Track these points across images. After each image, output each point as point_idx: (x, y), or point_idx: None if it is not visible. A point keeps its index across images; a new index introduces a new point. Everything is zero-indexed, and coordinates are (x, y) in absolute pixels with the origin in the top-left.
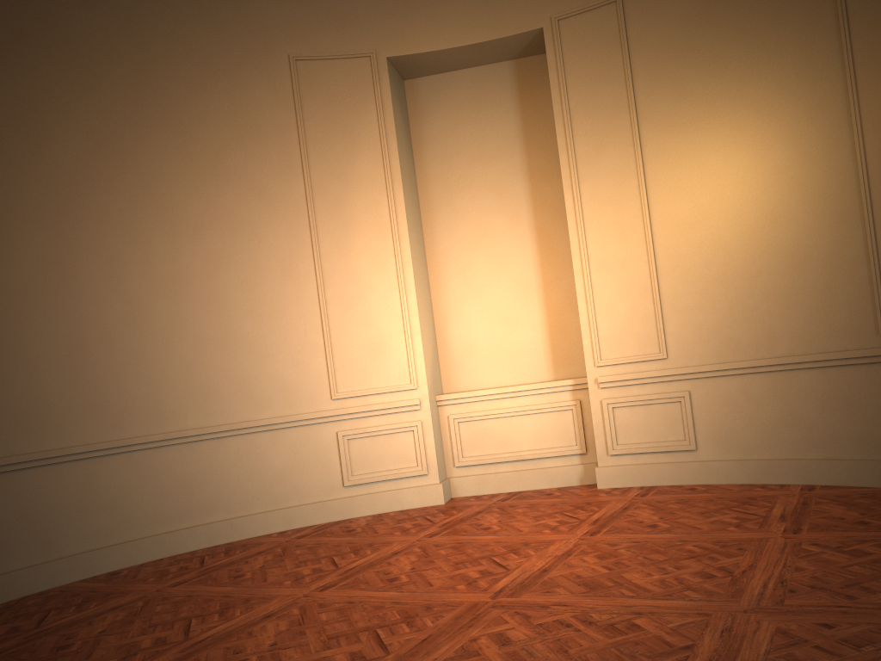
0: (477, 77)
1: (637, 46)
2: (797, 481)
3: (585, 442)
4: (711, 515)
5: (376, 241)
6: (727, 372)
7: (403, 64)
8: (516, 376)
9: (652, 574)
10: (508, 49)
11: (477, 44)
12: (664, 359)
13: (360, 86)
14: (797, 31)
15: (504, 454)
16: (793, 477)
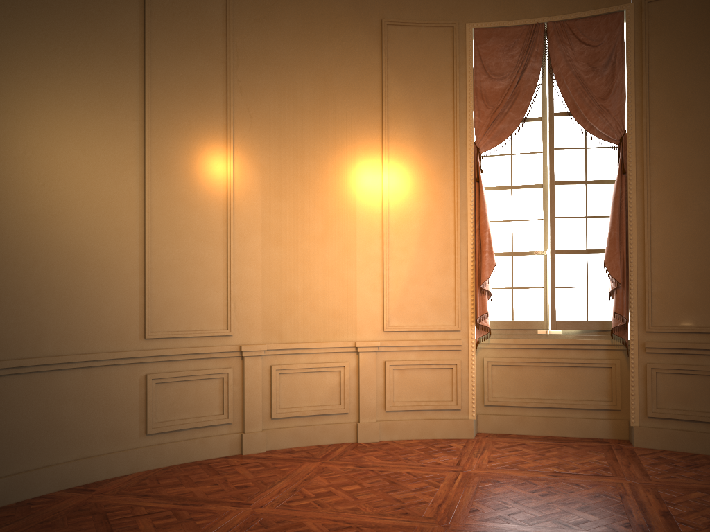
0: None
1: None
2: (52, 489)
3: None
4: (130, 527)
5: None
6: None
7: None
8: None
9: None
10: None
11: None
12: None
13: None
14: (104, 53)
15: None
16: (49, 485)
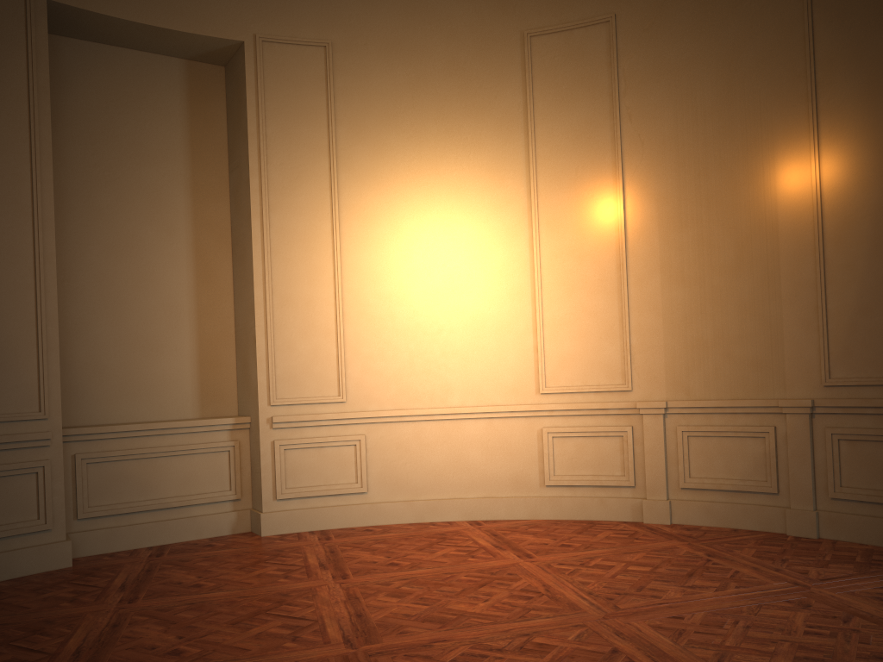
0: (141, 64)
1: (342, 96)
2: (460, 518)
3: (240, 487)
4: (433, 550)
5: (9, 222)
6: (404, 418)
7: (60, 15)
8: (155, 411)
9: (475, 603)
10: (190, 47)
11: (164, 29)
12: (342, 402)
13: (6, 20)
14: (491, 134)
15: (145, 501)
16: (457, 514)
